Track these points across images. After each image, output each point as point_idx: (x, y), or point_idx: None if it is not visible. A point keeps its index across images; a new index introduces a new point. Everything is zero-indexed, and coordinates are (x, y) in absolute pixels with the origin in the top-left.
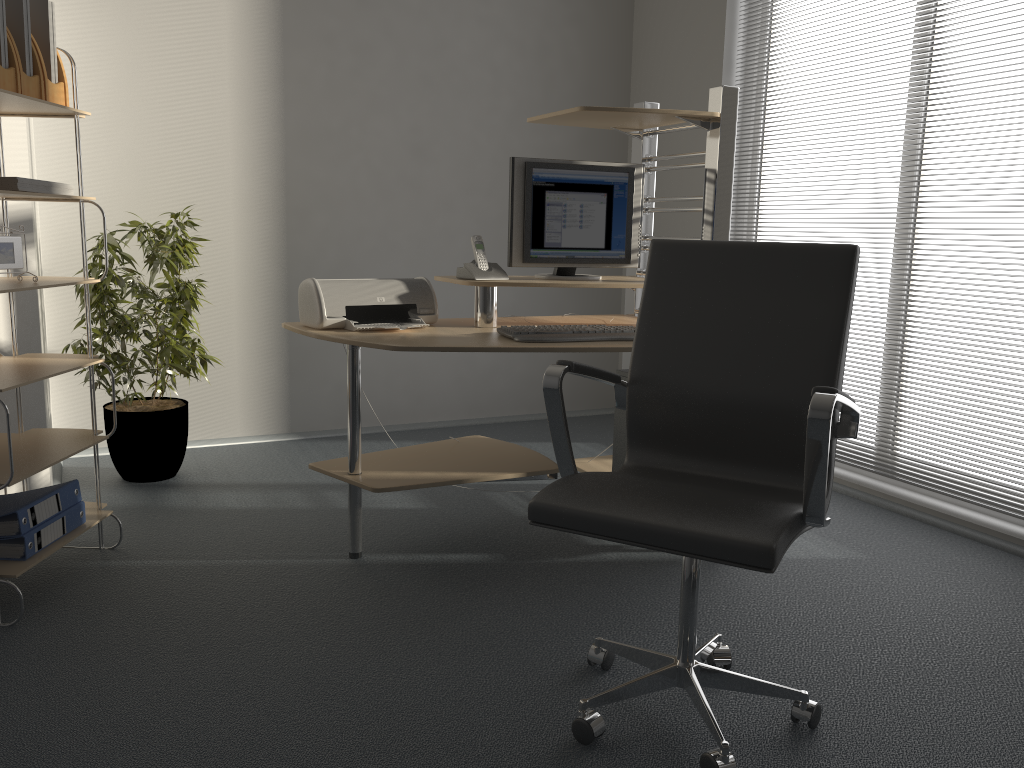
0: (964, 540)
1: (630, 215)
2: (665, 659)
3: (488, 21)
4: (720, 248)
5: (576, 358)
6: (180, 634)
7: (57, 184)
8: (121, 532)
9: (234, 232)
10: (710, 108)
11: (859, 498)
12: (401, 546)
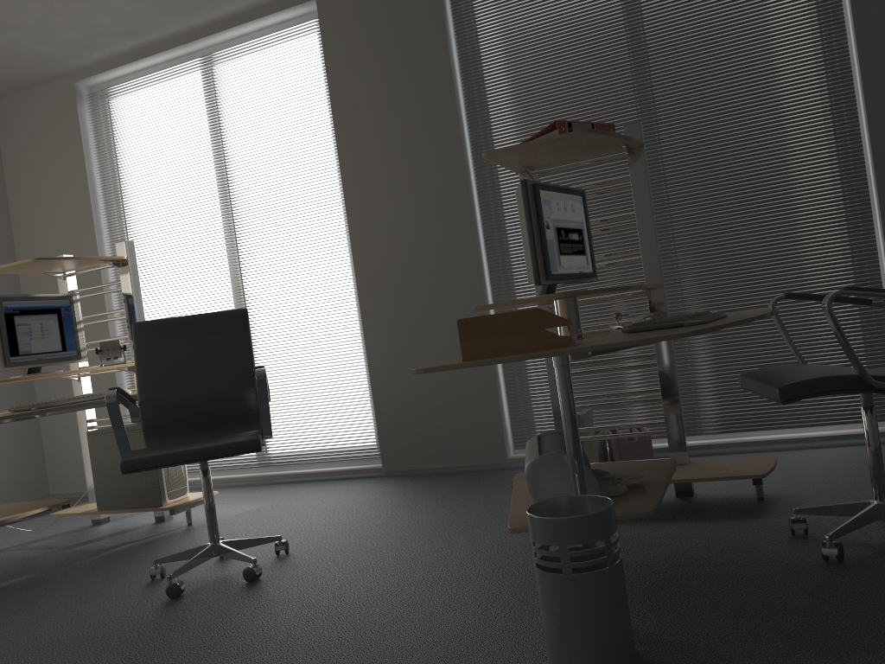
0: (321, 482)
1: (76, 326)
2: (203, 547)
3: None
4: (175, 320)
5: (9, 461)
6: None
7: None
8: None
9: None
10: (118, 254)
11: (256, 484)
12: None
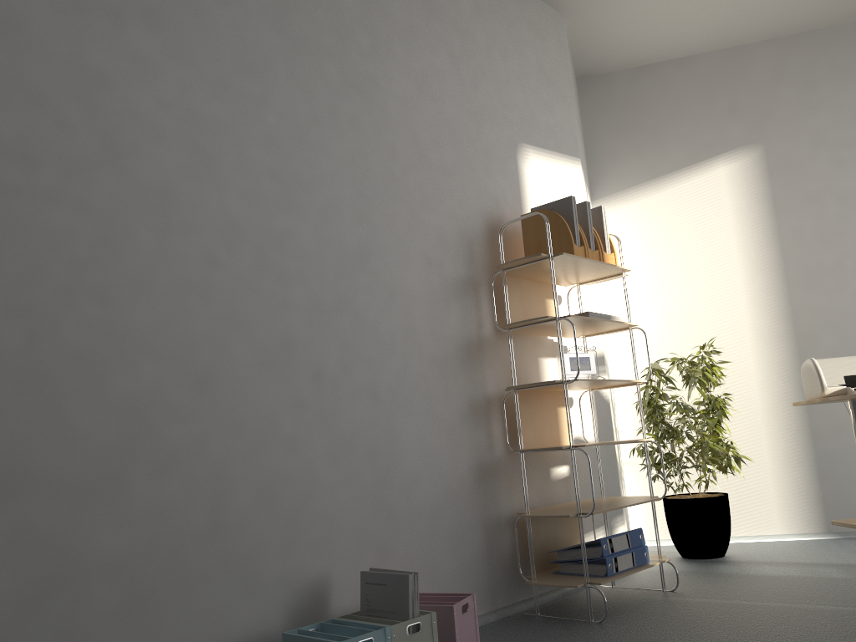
0: None
1: None
2: None
3: None
4: None
5: None
6: (722, 638)
7: (613, 316)
8: (677, 577)
9: (753, 360)
10: None
11: None
12: None
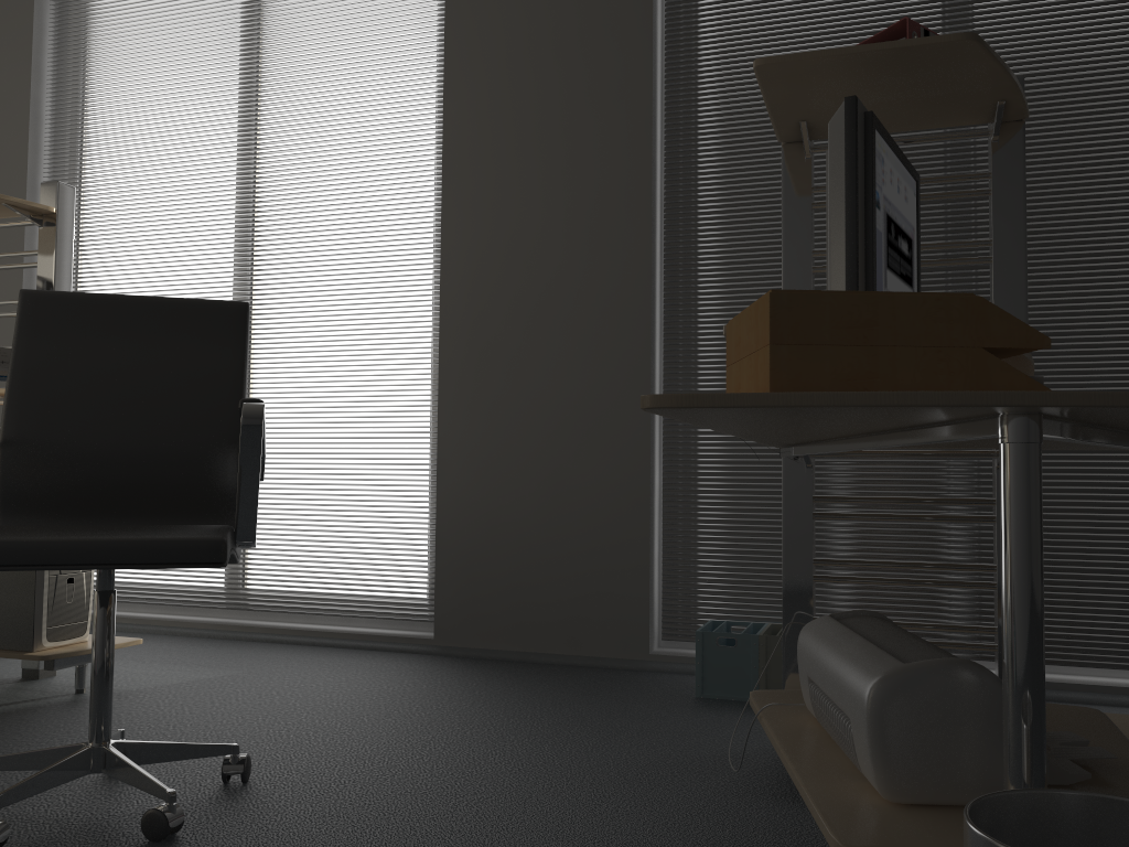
0: (326, 648)
1: None
2: (73, 749)
3: None
4: (107, 300)
5: None
6: None
7: None
8: None
9: None
10: (43, 203)
11: (216, 637)
12: None
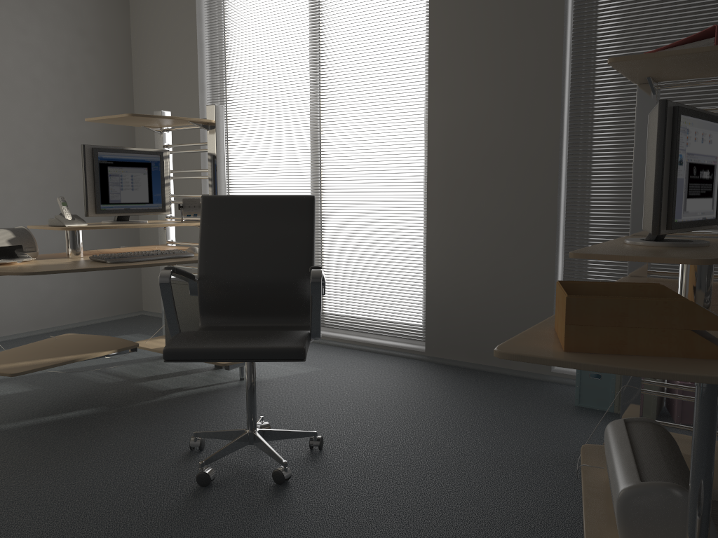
0: (366, 353)
1: (163, 181)
2: (240, 432)
3: (27, 46)
4: (243, 199)
5: (112, 279)
6: None
7: None
8: None
9: None
10: (208, 117)
11: None
12: (27, 415)
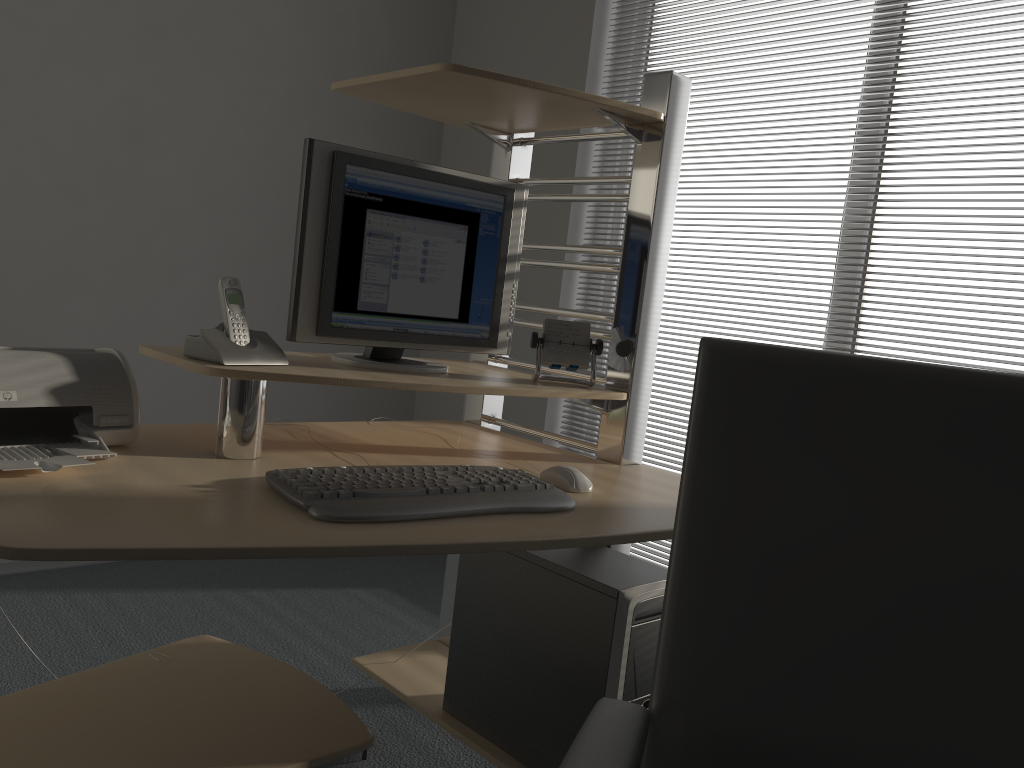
0: None
1: (502, 267)
2: None
3: None
4: (892, 378)
5: None
6: None
7: None
8: None
9: None
10: (645, 106)
11: None
12: None
